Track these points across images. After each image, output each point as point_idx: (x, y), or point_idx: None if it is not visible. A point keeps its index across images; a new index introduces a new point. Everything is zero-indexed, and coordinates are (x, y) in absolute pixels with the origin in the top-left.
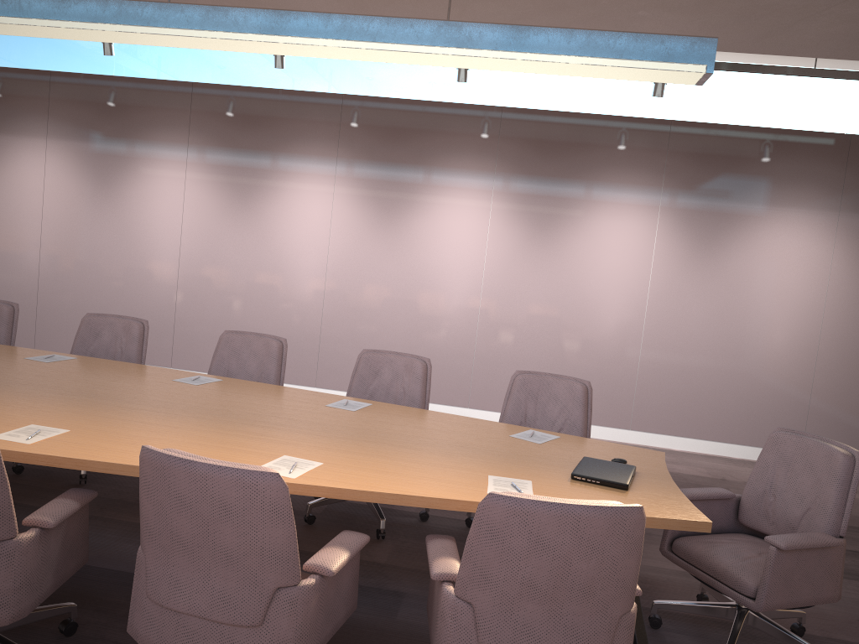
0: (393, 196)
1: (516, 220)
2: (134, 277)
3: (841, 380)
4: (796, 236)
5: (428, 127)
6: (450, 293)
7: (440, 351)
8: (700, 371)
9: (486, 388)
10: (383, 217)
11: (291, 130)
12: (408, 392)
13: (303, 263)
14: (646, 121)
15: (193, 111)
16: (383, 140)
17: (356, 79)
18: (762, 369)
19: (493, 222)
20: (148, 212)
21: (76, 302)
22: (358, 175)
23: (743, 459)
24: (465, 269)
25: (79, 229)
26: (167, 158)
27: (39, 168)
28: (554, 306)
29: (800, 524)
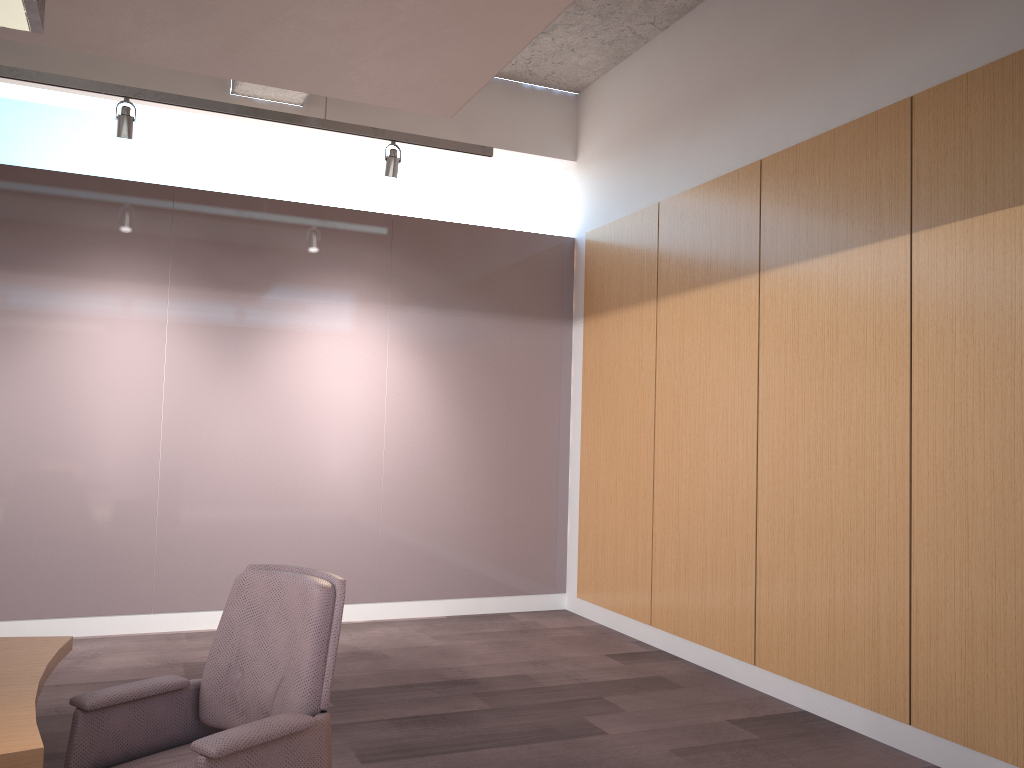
0: None
1: None
2: None
3: (413, 504)
4: (345, 335)
5: None
6: None
7: None
8: (243, 516)
9: None
10: None
11: None
12: None
13: None
14: (139, 185)
15: None
16: None
17: None
18: (322, 503)
19: None
20: None
21: None
22: None
23: None
24: None
25: None
26: None
27: None
28: (19, 448)
29: (274, 705)
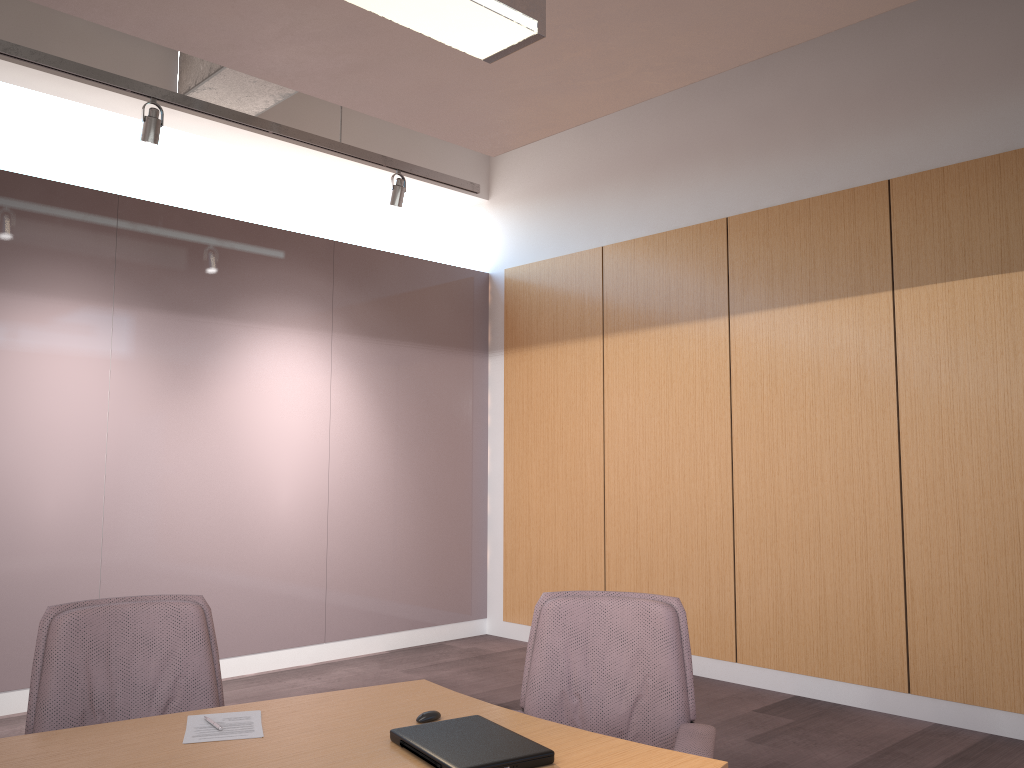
0: None
1: None
2: None
3: (356, 538)
4: (291, 363)
5: None
6: None
7: None
8: (192, 560)
9: None
10: None
11: None
12: None
13: None
14: (80, 191)
15: None
16: None
17: None
18: (271, 541)
19: None
20: None
21: None
22: None
23: (260, 672)
24: None
25: None
26: None
27: None
28: None
29: (631, 723)
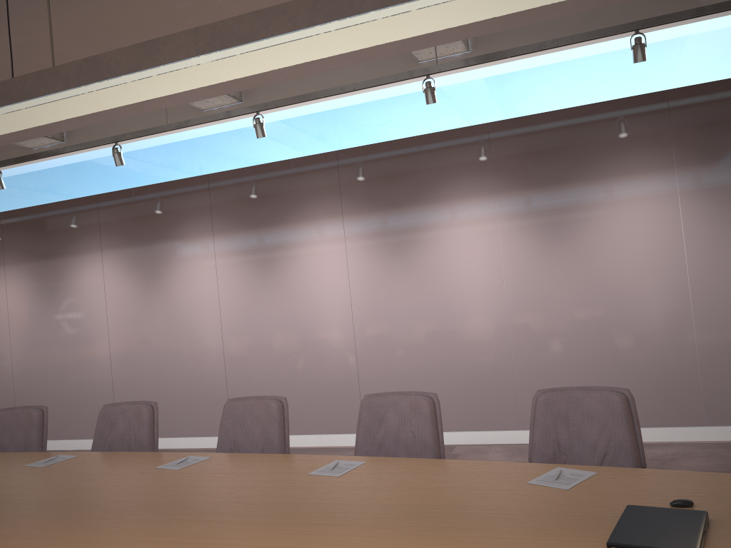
0: (401, 233)
1: (526, 228)
2: (187, 357)
3: None
4: None
5: (420, 161)
6: (476, 315)
7: (478, 376)
8: None
9: None
10: (395, 255)
11: (297, 194)
12: (418, 435)
13: (330, 314)
14: (639, 98)
15: (212, 199)
16: (381, 183)
17: (348, 135)
18: None
19: (503, 236)
20: (189, 296)
21: (144, 389)
22: (364, 221)
23: None
24: (486, 288)
25: (137, 323)
26: (197, 245)
27: (99, 278)
28: (587, 307)
29: None
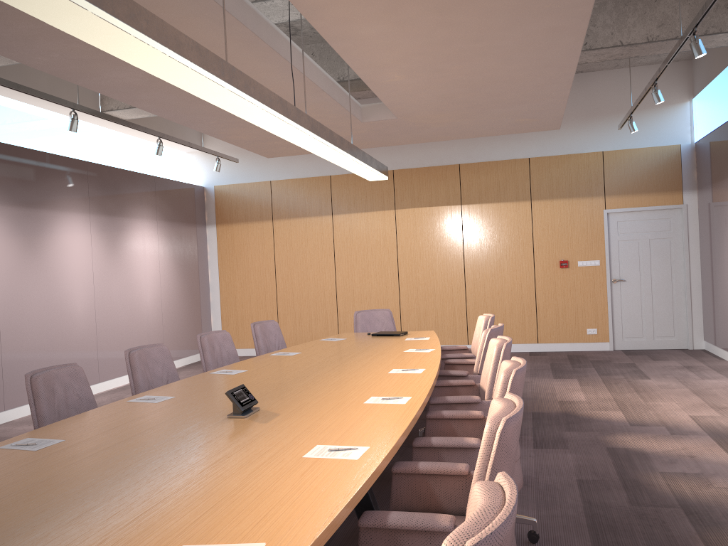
0: None
1: (13, 238)
2: None
3: (171, 316)
4: (146, 236)
5: None
6: None
7: None
8: (123, 329)
9: (15, 387)
10: None
11: None
12: (231, 352)
13: None
14: (75, 160)
15: None
16: None
17: None
18: (145, 319)
19: None
20: None
21: None
22: None
23: None
24: None
25: None
26: None
27: None
28: (47, 304)
29: None
